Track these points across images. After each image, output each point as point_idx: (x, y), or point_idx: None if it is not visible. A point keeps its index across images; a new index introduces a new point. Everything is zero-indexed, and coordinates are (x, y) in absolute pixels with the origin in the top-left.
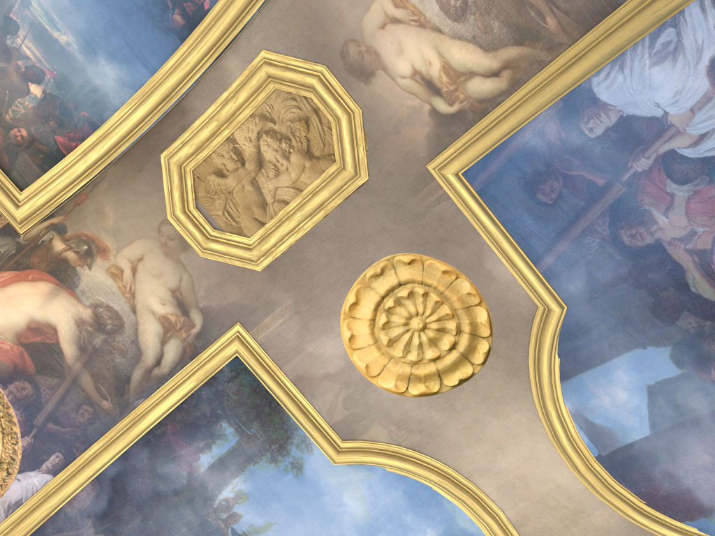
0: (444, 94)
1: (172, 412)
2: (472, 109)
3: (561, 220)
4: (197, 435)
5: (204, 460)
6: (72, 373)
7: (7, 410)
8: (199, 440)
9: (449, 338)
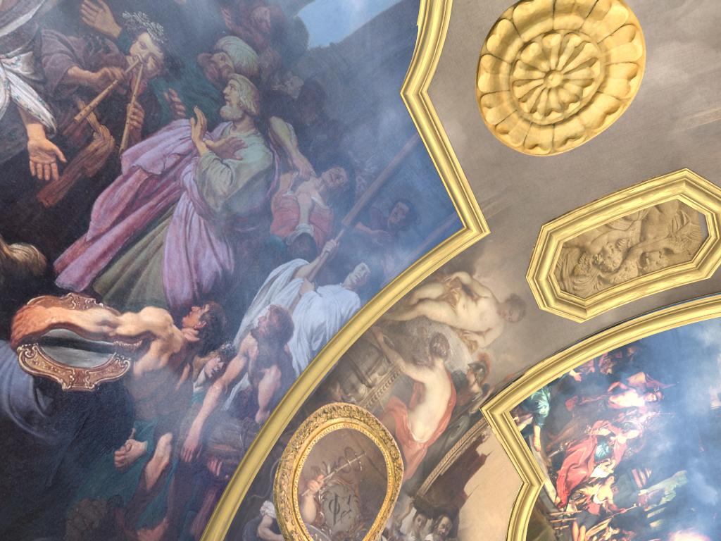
0: (459, 285)
1: None
2: (442, 275)
3: (392, 187)
4: None
5: None
6: None
7: None
8: None
9: (525, 57)
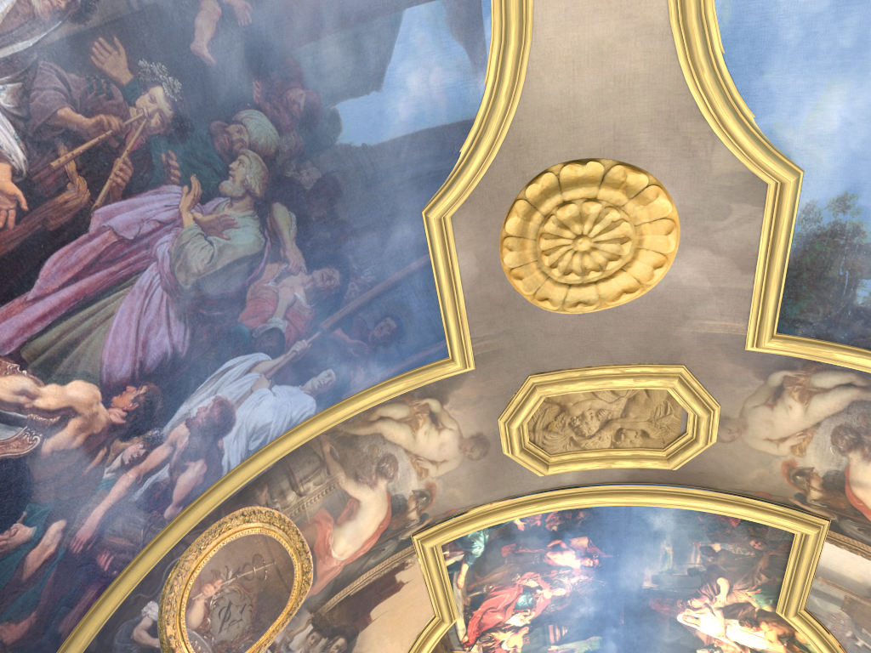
0: (427, 411)
1: None
2: (412, 398)
3: (385, 301)
4: None
5: None
6: None
7: None
8: None
9: (561, 214)
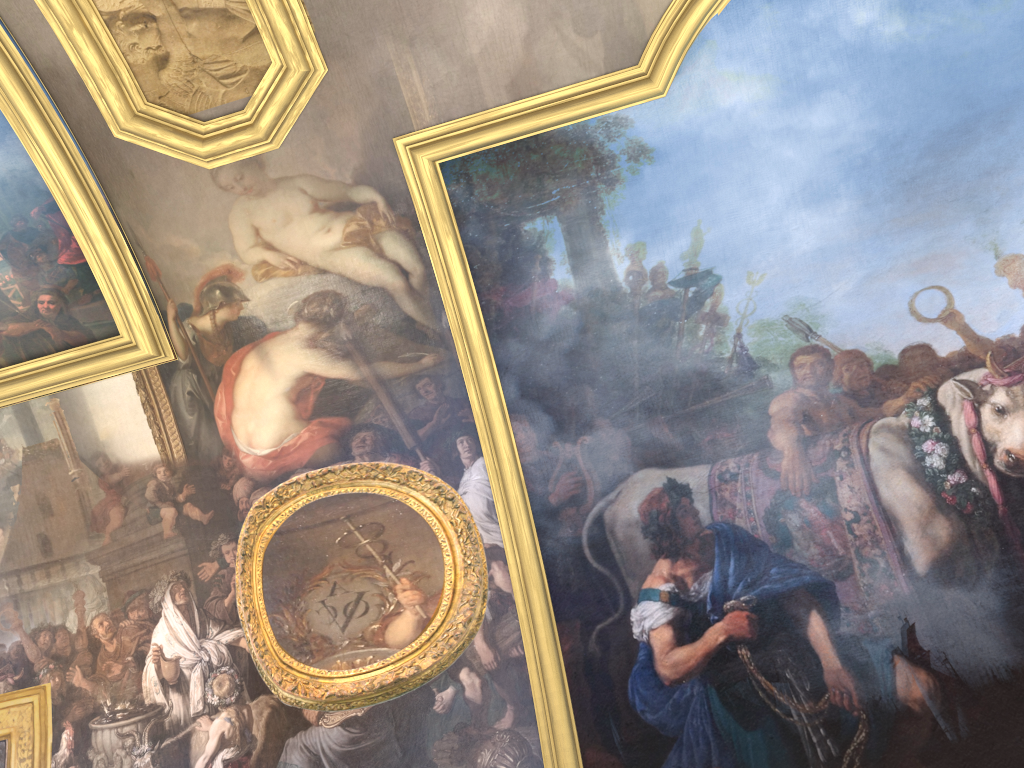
0: None
1: (476, 286)
2: None
3: None
4: (524, 269)
5: (560, 276)
6: (371, 381)
7: (380, 468)
8: (532, 270)
9: None
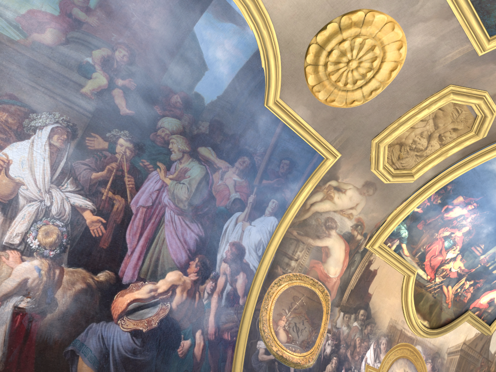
0: (332, 188)
1: None
2: (320, 186)
3: (276, 154)
4: None
5: None
6: None
7: None
8: None
9: (332, 59)
